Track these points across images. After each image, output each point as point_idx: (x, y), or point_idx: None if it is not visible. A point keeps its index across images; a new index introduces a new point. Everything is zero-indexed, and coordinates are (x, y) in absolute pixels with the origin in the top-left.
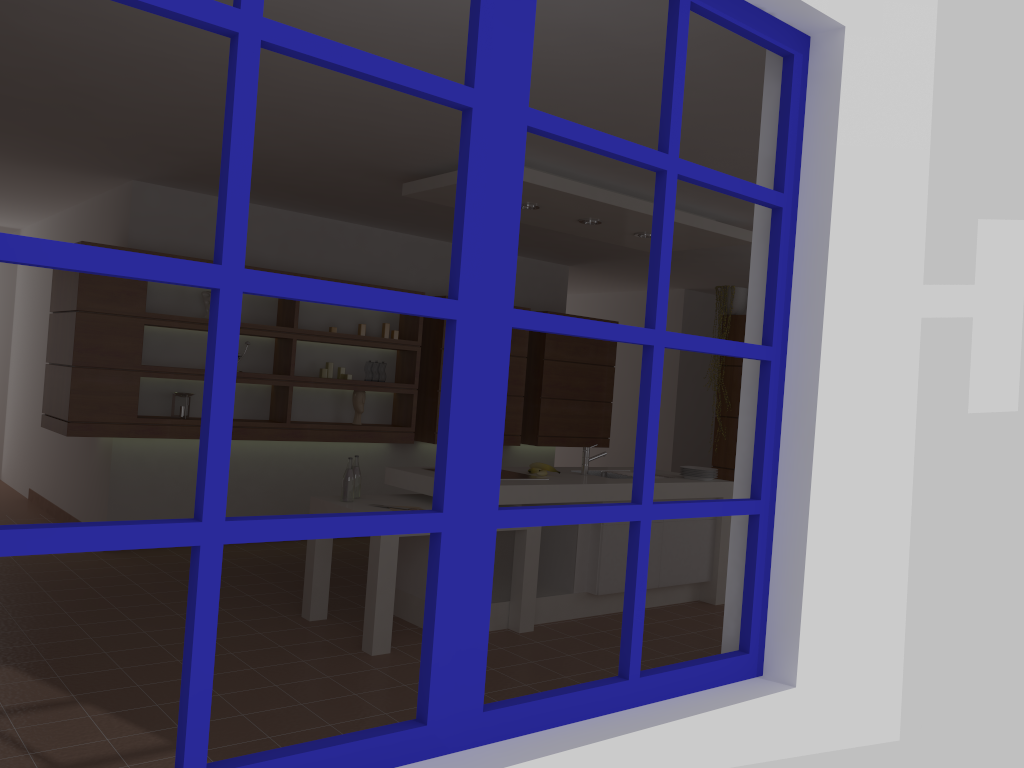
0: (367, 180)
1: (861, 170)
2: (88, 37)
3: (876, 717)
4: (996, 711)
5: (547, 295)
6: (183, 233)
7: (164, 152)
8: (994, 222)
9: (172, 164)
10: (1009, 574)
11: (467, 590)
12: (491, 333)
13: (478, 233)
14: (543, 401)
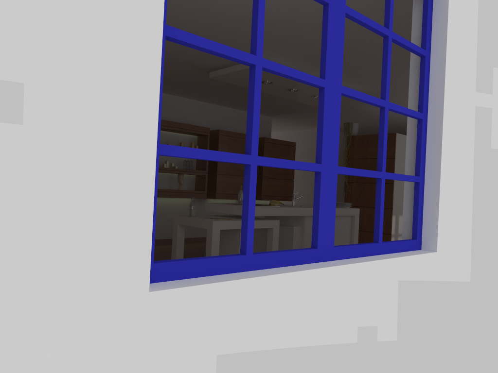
0: (190, 72)
1: (455, 41)
2: None
3: (462, 270)
4: None
5: (262, 130)
6: None
7: None
8: None
9: None
10: None
11: (328, 197)
12: (335, 94)
13: (331, 54)
14: (263, 179)
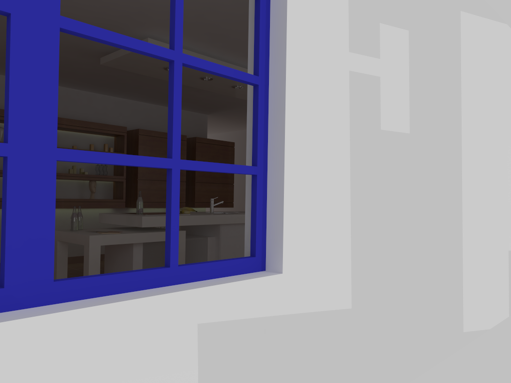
0: (82, 59)
1: None
2: None
3: (336, 294)
4: (408, 295)
5: (196, 130)
6: None
7: None
8: (389, 27)
9: None
10: (410, 221)
11: (34, 199)
12: (42, 28)
13: None
14: (196, 184)
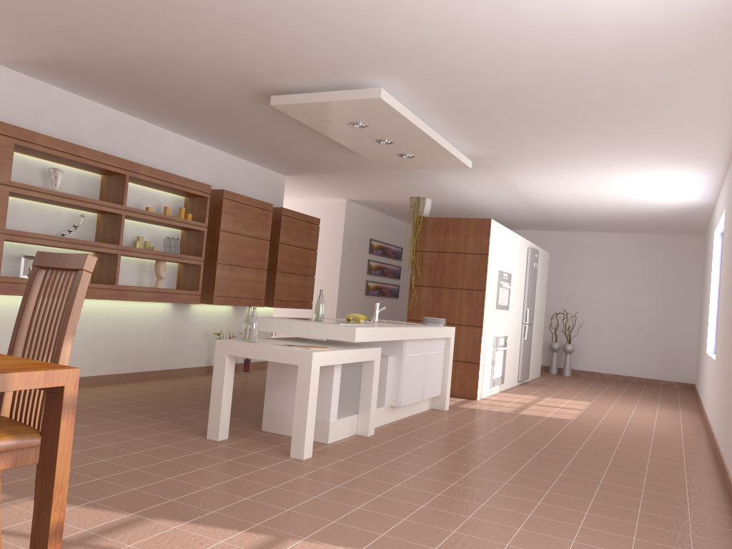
0: (228, 89)
1: None
2: None
3: None
4: None
5: (272, 196)
6: (27, 114)
7: (67, 39)
8: None
9: (57, 51)
10: None
11: None
12: None
13: None
14: (278, 274)
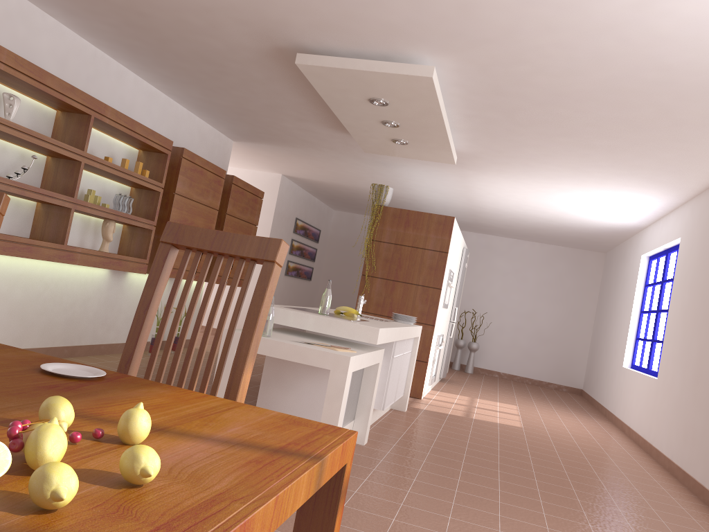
0: (242, 36)
1: None
2: None
3: None
4: None
5: (219, 161)
6: None
7: None
8: None
9: None
10: None
11: None
12: None
13: None
14: None
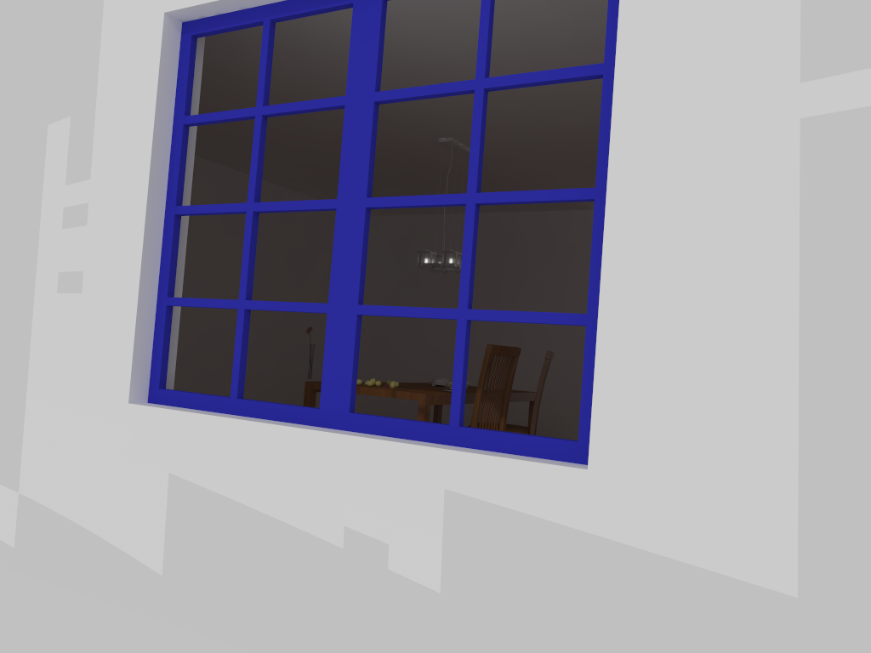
0: None
1: (660, 12)
2: (592, 117)
3: (738, 549)
4: None
5: None
6: None
7: None
8: None
9: None
10: None
11: (341, 345)
12: (354, 212)
13: (347, 164)
14: None
